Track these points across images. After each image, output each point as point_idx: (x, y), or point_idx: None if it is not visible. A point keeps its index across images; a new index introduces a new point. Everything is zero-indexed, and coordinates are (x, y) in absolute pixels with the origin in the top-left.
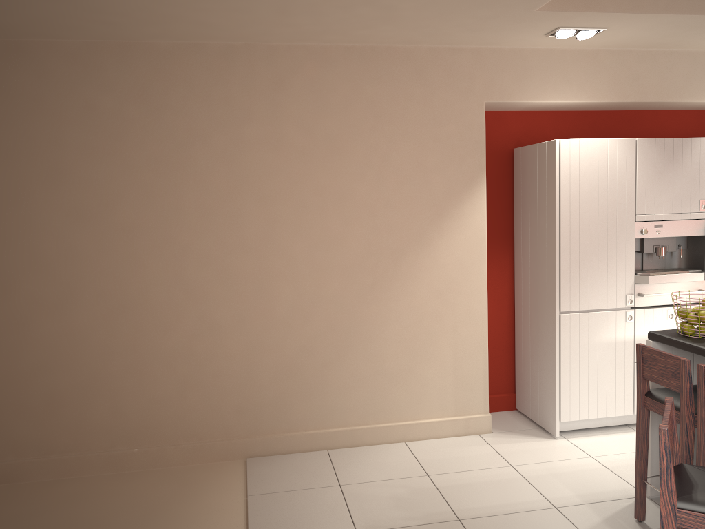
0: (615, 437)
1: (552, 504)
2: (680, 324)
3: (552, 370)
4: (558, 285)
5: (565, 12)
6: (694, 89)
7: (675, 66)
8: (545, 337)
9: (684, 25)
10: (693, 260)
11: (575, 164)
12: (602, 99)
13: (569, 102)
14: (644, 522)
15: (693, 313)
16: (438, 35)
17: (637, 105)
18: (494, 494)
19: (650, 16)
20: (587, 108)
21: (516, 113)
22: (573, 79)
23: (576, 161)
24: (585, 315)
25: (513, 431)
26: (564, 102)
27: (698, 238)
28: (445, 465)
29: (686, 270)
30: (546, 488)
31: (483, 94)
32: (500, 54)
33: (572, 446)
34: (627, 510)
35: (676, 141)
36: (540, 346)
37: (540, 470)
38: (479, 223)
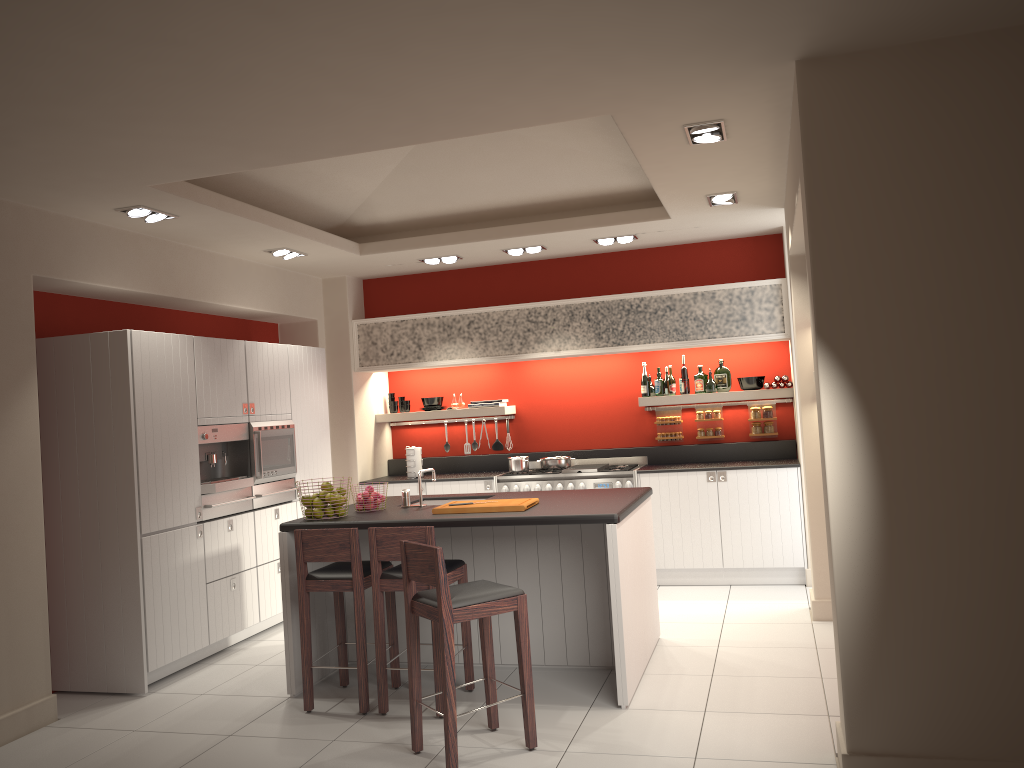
0: (201, 674)
1: (223, 735)
2: (307, 511)
3: (134, 610)
4: (138, 502)
5: (171, 194)
6: (216, 291)
7: (201, 265)
8: (117, 572)
9: (238, 229)
10: (236, 467)
11: (146, 360)
12: (145, 290)
13: (115, 288)
14: (313, 711)
15: (319, 498)
16: (2, 182)
17: (165, 300)
18: (155, 754)
19: (228, 215)
20: (113, 298)
21: (36, 293)
22: (119, 263)
23: (147, 356)
24: (164, 535)
25: (85, 708)
26: (109, 288)
27: (239, 443)
28: (55, 761)
29: (236, 477)
30: (200, 728)
31: (31, 265)
32: (46, 219)
33: (171, 694)
34: (290, 710)
35: (222, 342)
36: (108, 587)
37: (171, 721)
38: (32, 432)
